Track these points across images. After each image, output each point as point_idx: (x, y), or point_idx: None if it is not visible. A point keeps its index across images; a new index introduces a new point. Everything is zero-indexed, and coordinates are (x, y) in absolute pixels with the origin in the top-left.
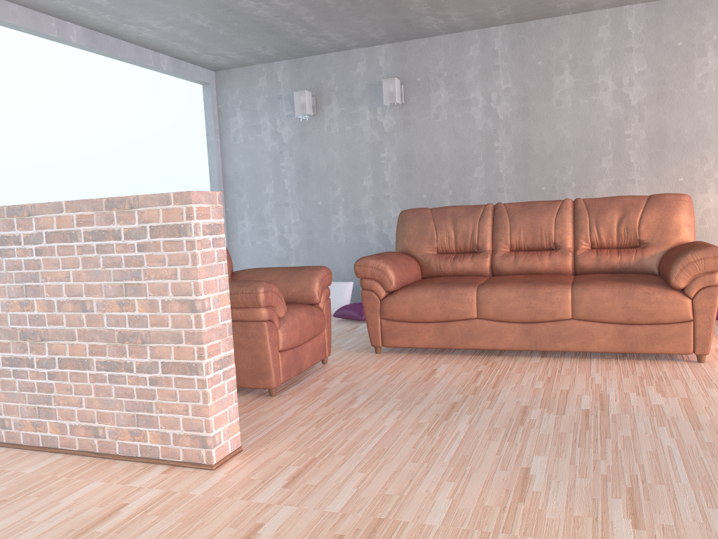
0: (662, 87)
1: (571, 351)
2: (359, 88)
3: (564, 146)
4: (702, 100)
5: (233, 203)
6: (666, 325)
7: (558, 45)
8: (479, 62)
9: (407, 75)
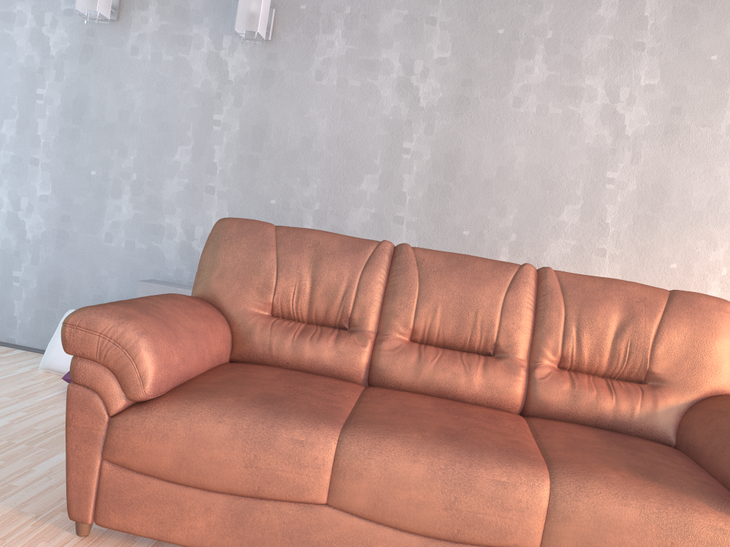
0: (675, 117)
1: None
2: None
3: (511, 173)
4: (728, 153)
5: None
6: None
7: (535, 12)
8: (407, 6)
9: None
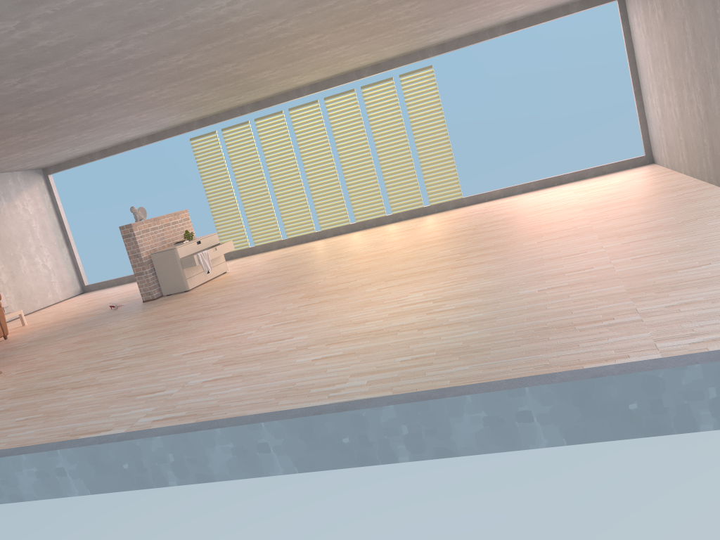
0: None
1: None
2: None
3: None
4: None
5: None
6: None
7: None
8: None
9: None
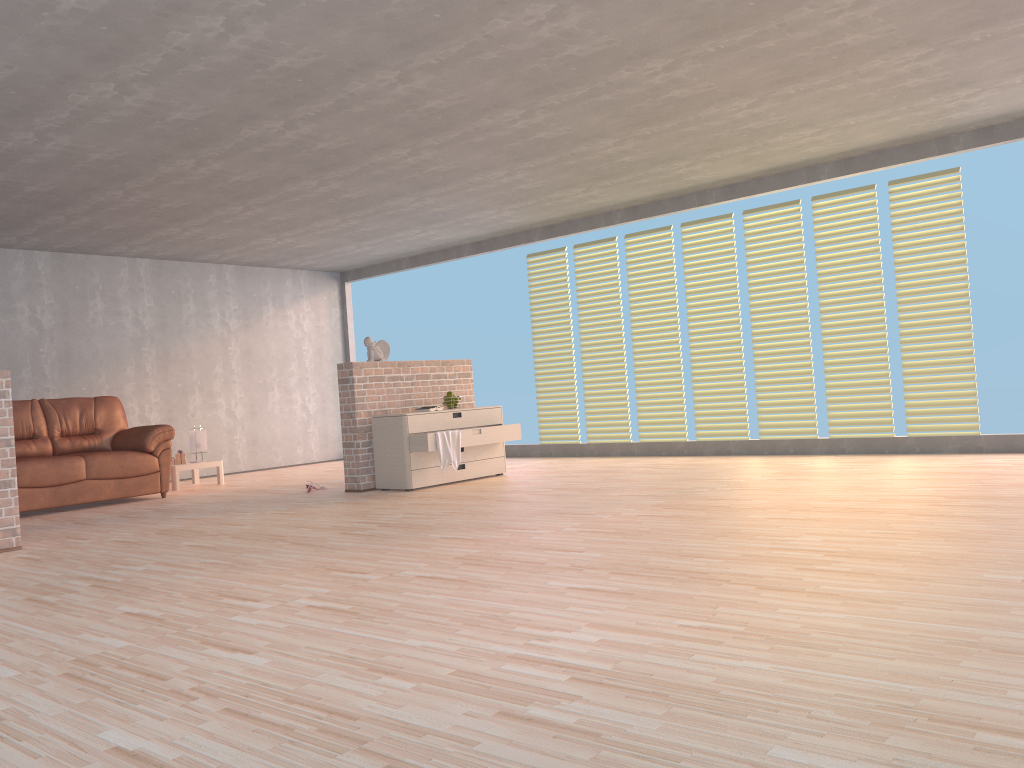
0: (67, 317)
1: (88, 502)
2: None
3: None
4: (95, 331)
5: None
6: (145, 475)
7: None
8: None
9: None
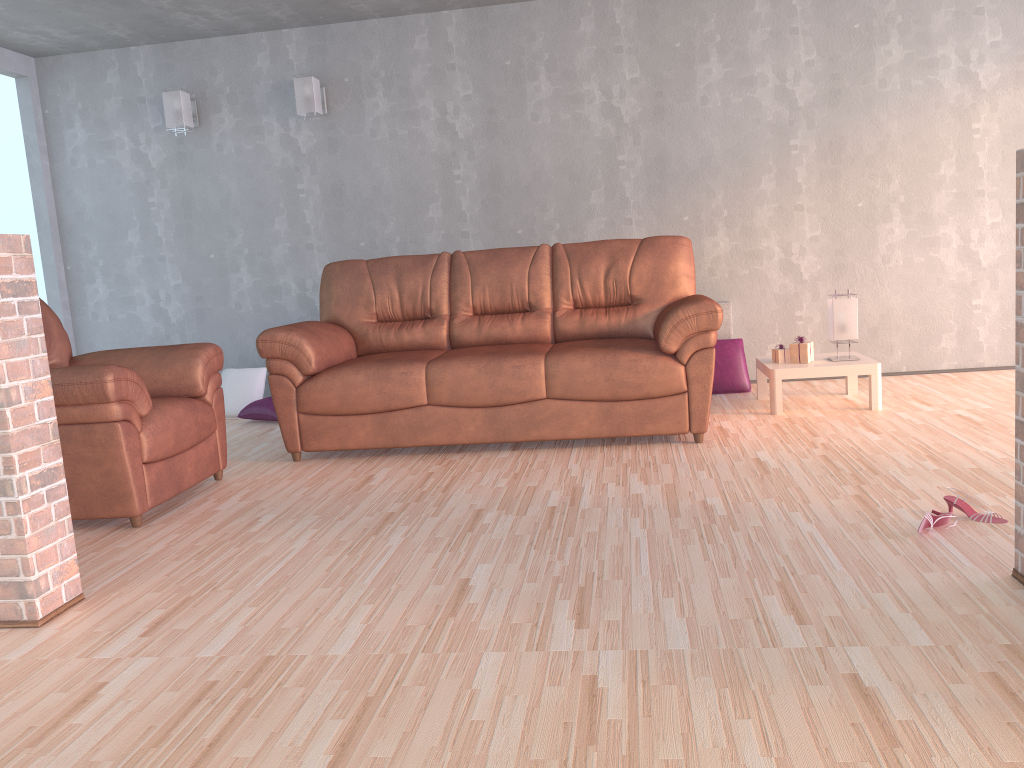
0: (659, 100)
1: (548, 439)
2: (261, 90)
3: (543, 175)
4: (706, 118)
5: (77, 258)
6: (657, 399)
7: (530, 40)
8: (429, 59)
9: (330, 73)
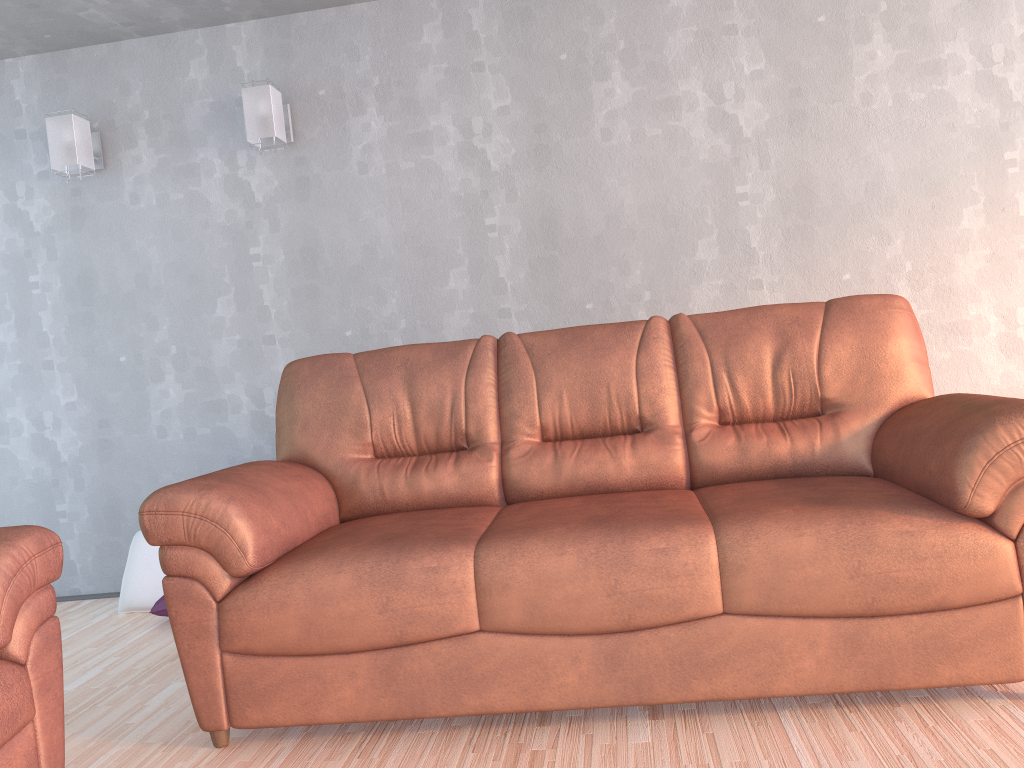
0: (797, 101)
1: (730, 699)
2: (196, 113)
3: (622, 220)
4: (871, 125)
5: None
6: (959, 611)
7: (597, 23)
8: (445, 57)
9: (298, 84)
